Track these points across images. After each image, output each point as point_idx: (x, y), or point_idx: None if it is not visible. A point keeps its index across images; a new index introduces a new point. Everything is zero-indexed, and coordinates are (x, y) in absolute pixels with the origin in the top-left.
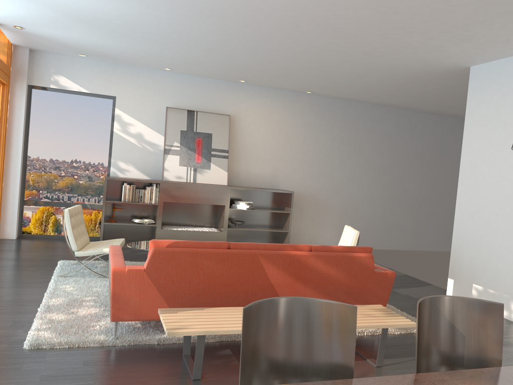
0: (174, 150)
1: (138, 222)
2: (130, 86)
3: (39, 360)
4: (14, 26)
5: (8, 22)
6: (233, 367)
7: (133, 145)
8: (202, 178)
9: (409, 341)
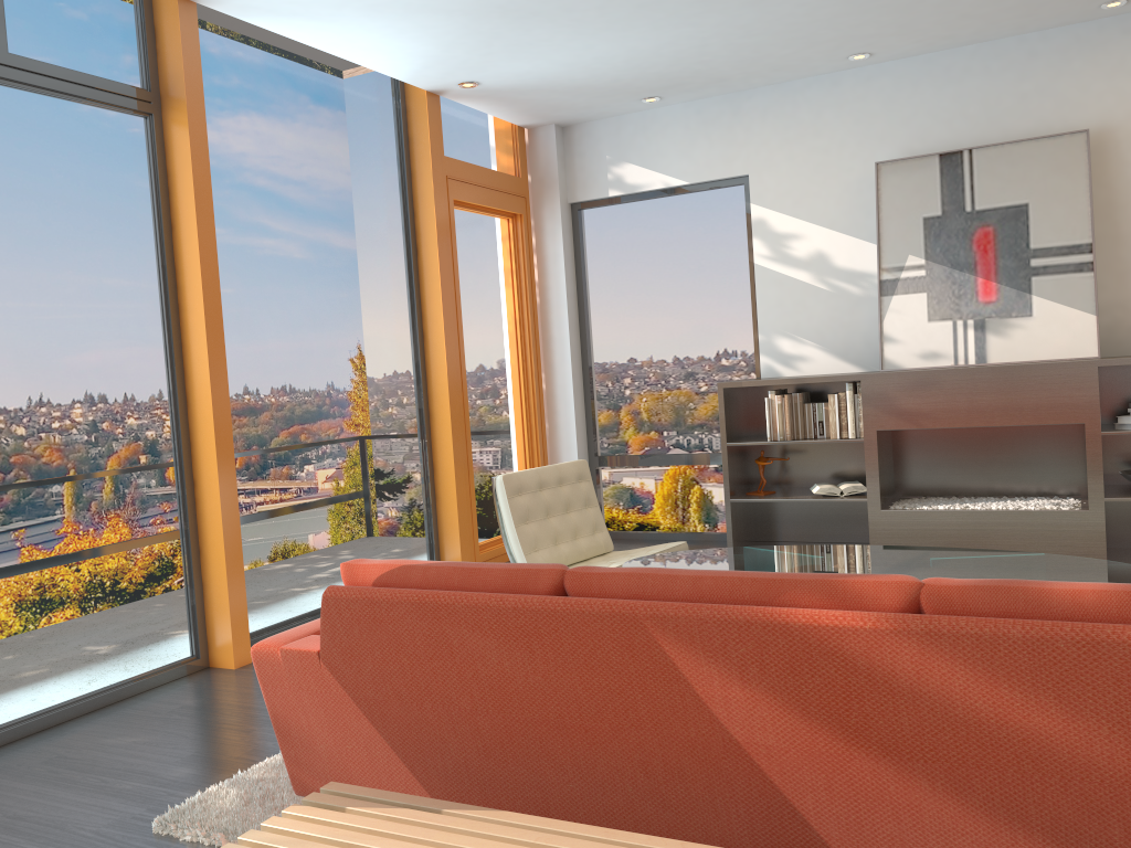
0: (909, 280)
1: (817, 492)
2: (777, 139)
3: None
4: (458, 85)
5: (441, 81)
6: None
7: (805, 290)
8: (1004, 346)
9: None
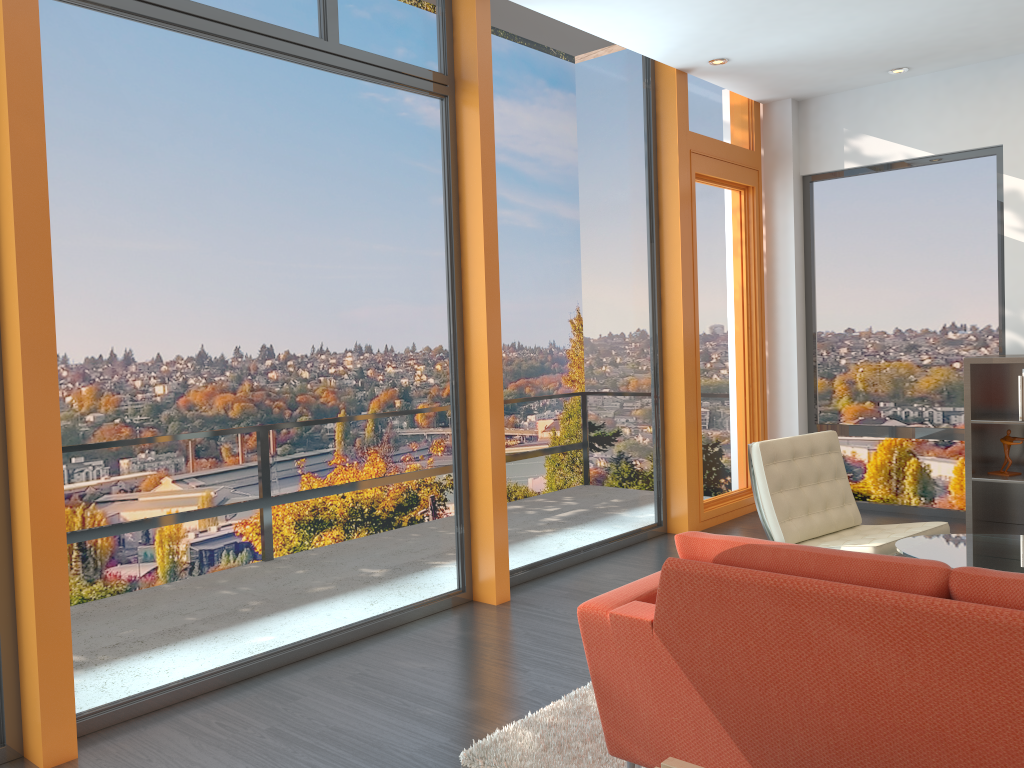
0: None
1: None
2: None
3: None
4: (708, 62)
5: (693, 59)
6: None
7: None
8: None
9: None
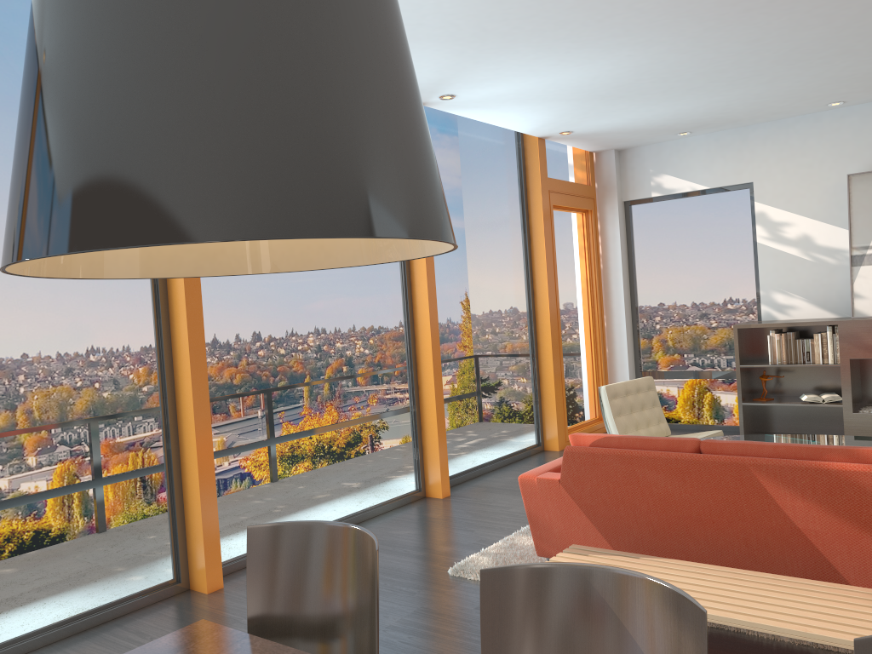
0: None
1: (805, 400)
2: (774, 158)
3: (442, 590)
4: (559, 133)
5: (549, 132)
6: None
7: (795, 260)
8: None
9: None
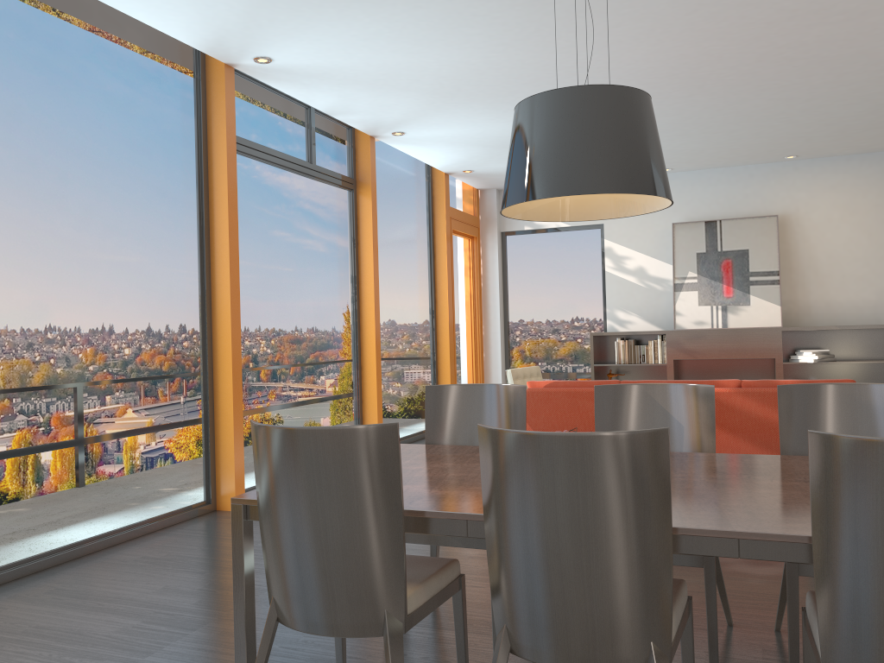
0: (689, 284)
1: None
2: None
3: None
4: (462, 171)
5: (455, 169)
6: None
7: (632, 286)
8: (736, 320)
9: None
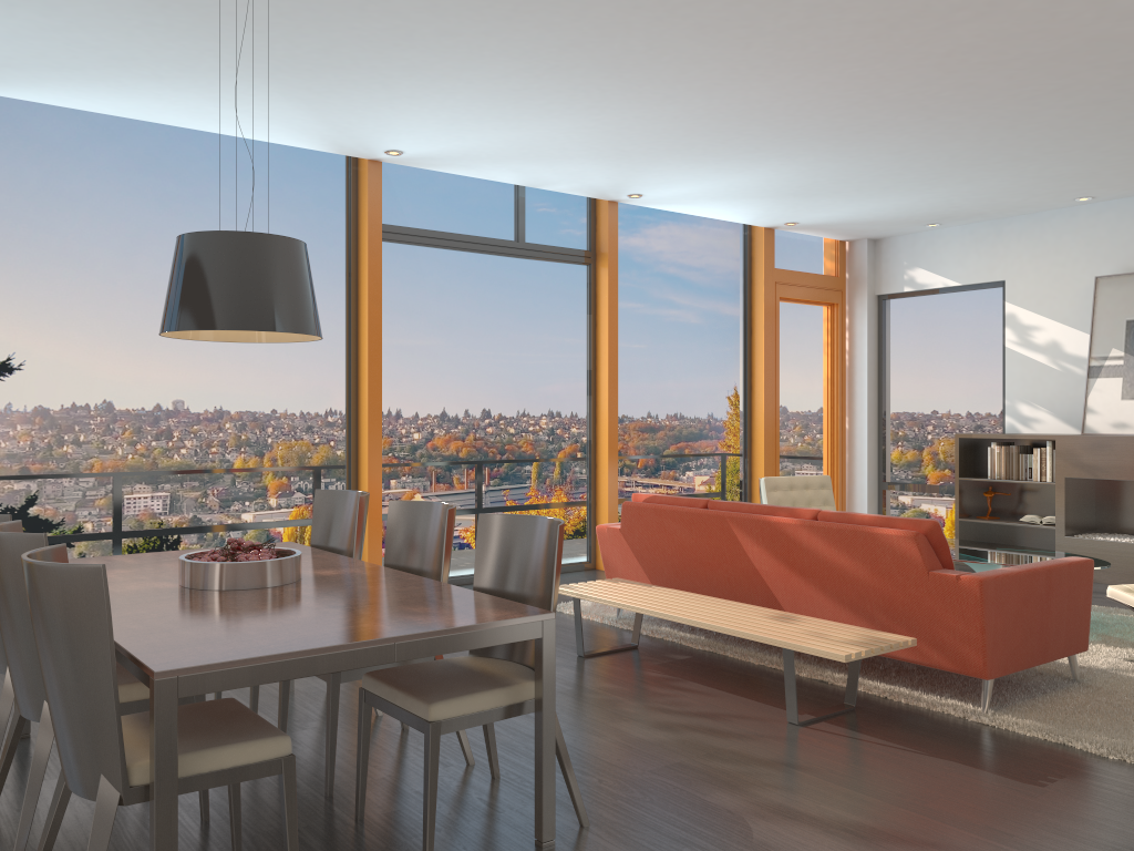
0: (1110, 367)
1: (1022, 520)
2: (1027, 255)
3: None
4: (783, 224)
5: (772, 223)
6: (640, 663)
7: (1042, 368)
8: None
9: (996, 743)
